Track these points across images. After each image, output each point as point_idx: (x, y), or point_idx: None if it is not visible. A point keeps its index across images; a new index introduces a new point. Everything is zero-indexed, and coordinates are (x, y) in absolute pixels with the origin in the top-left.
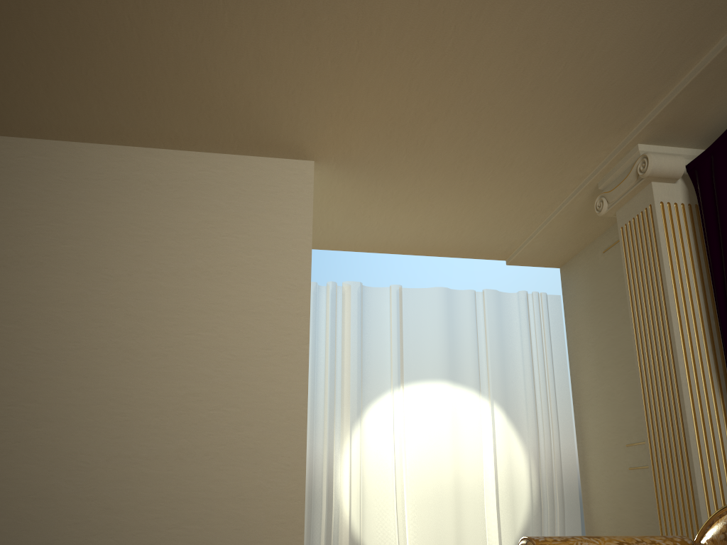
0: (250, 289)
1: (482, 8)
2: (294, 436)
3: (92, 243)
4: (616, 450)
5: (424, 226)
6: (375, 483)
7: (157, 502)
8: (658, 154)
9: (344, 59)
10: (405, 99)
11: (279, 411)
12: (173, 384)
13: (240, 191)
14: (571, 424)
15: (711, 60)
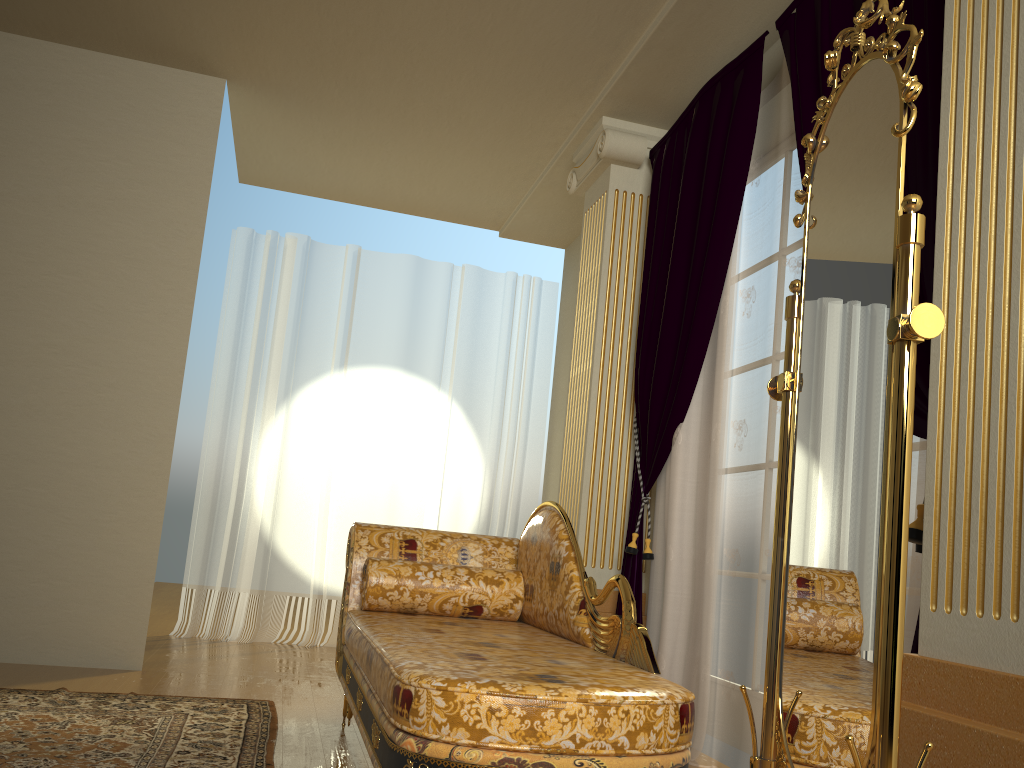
0: (128, 231)
1: None
2: (165, 406)
3: None
4: None
5: (385, 176)
6: (298, 477)
7: None
8: (619, 132)
9: None
10: (318, 25)
11: (150, 375)
12: (24, 331)
13: (127, 107)
14: (543, 436)
15: (650, 37)
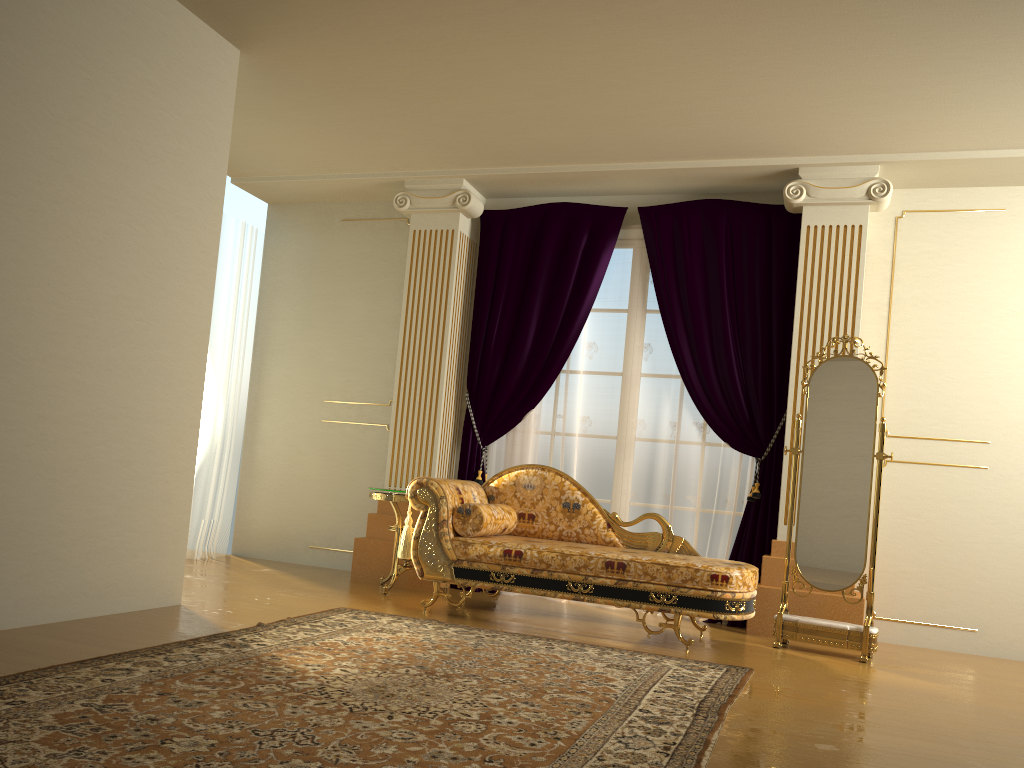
0: (178, 188)
1: (517, 87)
2: (198, 363)
3: (32, 53)
4: (309, 402)
5: None
6: None
7: (87, 415)
8: (475, 196)
9: (405, 43)
10: (392, 79)
11: (189, 334)
12: (107, 282)
13: (179, 56)
14: (250, 367)
15: (557, 172)
